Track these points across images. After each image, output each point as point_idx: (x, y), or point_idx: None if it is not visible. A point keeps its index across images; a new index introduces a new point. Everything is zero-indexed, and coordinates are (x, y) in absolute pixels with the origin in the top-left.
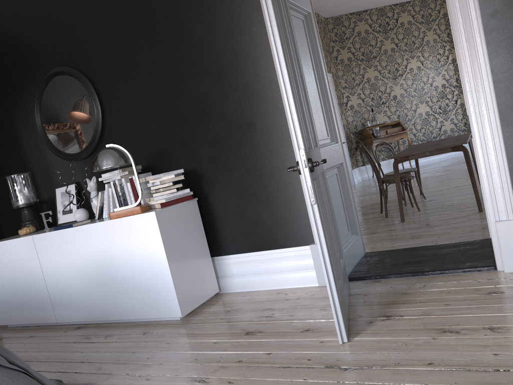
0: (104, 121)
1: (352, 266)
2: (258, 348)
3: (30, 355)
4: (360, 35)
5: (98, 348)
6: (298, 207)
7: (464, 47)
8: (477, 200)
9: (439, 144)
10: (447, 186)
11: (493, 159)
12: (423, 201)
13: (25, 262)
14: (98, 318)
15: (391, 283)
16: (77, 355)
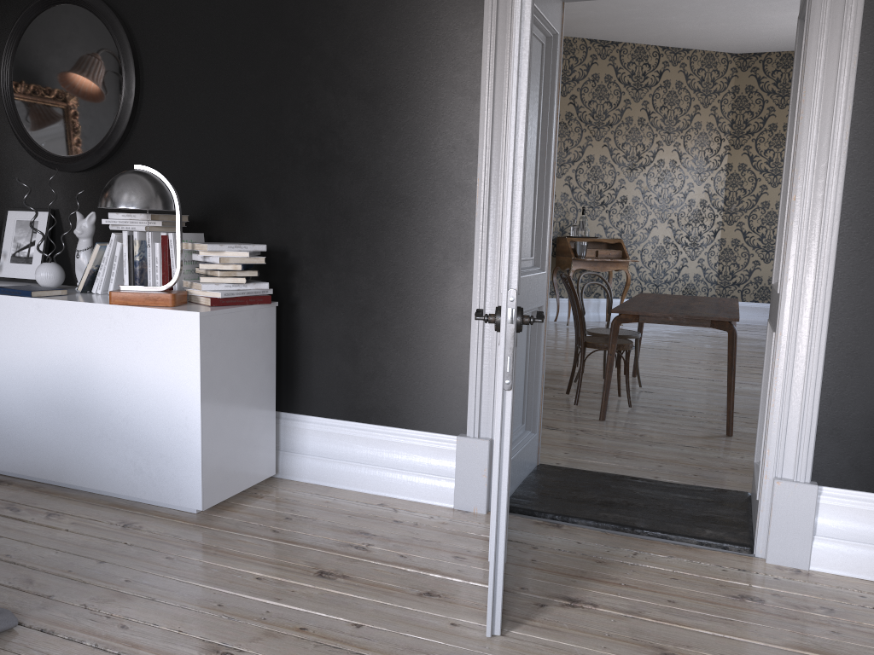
0: (136, 115)
1: (515, 486)
2: (338, 610)
3: None
4: (596, 81)
5: (32, 535)
6: (455, 366)
7: (806, 181)
8: (728, 416)
9: (691, 307)
10: (675, 372)
11: (800, 377)
12: (636, 390)
13: None
14: (40, 473)
15: (579, 536)
16: None
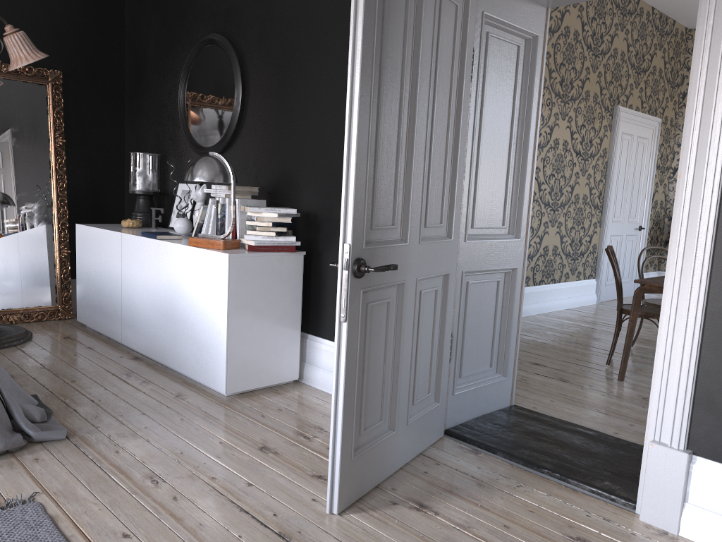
0: (242, 117)
1: (468, 417)
2: (248, 472)
3: (65, 370)
4: None
5: (123, 392)
6: None
7: (690, 160)
8: None
9: None
10: None
11: (679, 347)
12: None
13: (110, 261)
14: (155, 356)
15: (485, 463)
16: (98, 391)
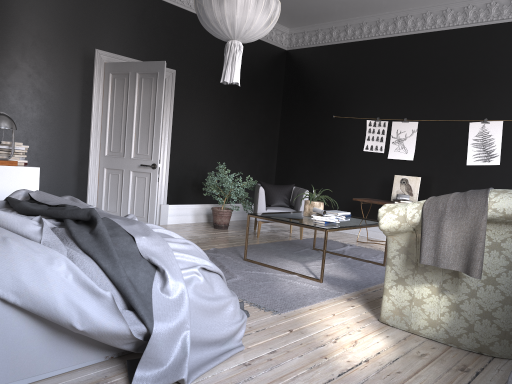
0: None
1: None
2: None
3: None
4: None
5: None
6: (82, 184)
7: (164, 135)
8: None
9: None
10: None
11: (164, 180)
12: None
13: None
14: None
15: None
16: None
